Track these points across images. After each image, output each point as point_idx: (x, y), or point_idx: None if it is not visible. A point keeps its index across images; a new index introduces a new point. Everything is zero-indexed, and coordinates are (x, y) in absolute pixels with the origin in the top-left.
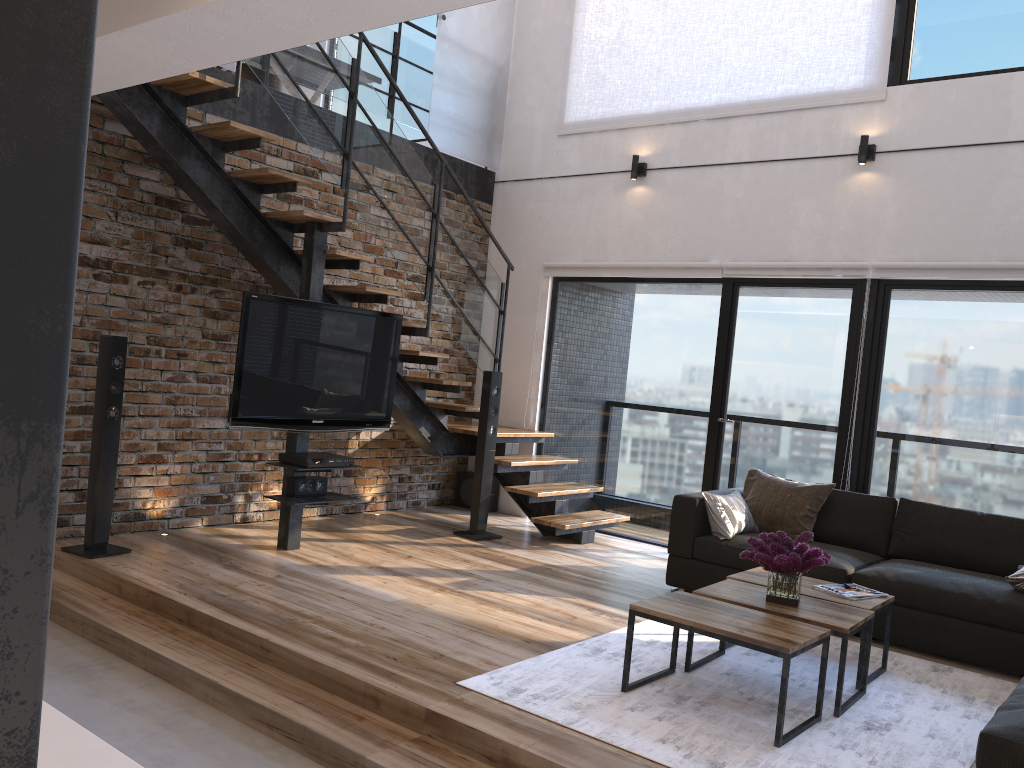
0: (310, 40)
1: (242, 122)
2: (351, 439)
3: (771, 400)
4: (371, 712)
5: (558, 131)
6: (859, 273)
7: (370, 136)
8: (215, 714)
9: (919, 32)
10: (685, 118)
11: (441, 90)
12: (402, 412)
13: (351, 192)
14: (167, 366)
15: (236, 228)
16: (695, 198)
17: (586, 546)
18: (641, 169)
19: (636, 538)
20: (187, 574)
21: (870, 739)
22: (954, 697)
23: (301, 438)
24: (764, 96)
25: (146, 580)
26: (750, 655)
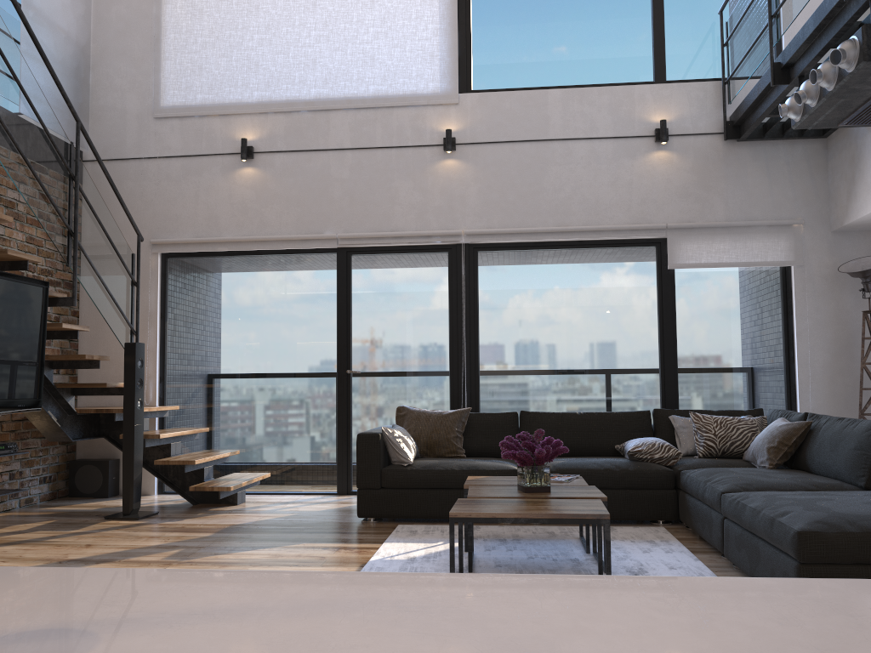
0: None
1: None
2: None
3: (391, 349)
4: None
5: (155, 114)
6: (454, 239)
7: (7, 81)
8: None
9: (476, 54)
10: (288, 108)
11: (30, 58)
12: None
13: None
14: None
15: None
16: (305, 178)
17: (244, 505)
18: (249, 152)
19: (277, 492)
20: None
21: None
22: (643, 543)
23: None
24: (359, 94)
25: None
26: (491, 550)
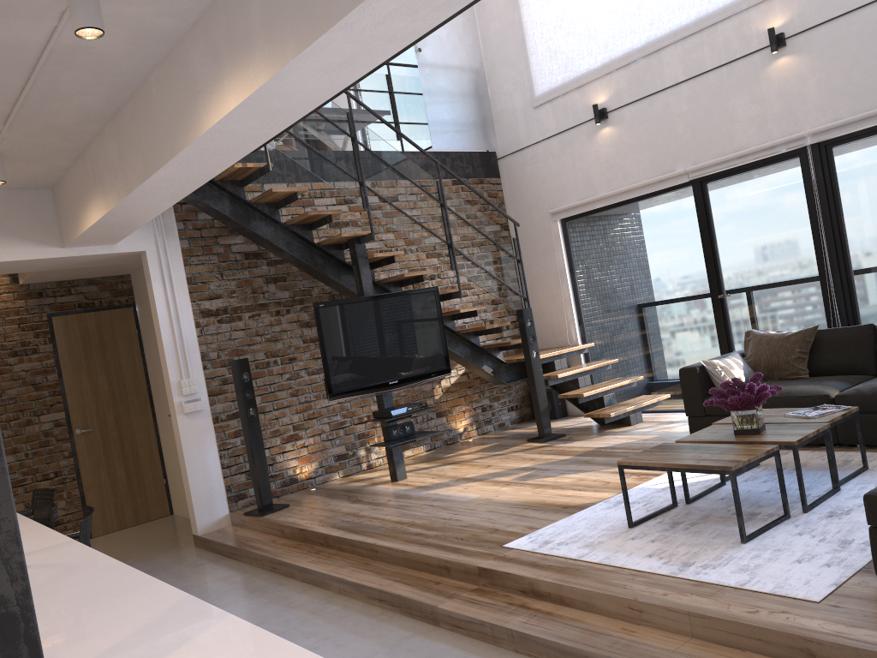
0: (272, 134)
1: (290, 181)
2: (435, 388)
3: (757, 269)
4: (446, 578)
5: (532, 104)
6: (799, 143)
7: (375, 164)
8: (346, 600)
9: None
10: (625, 62)
11: (433, 105)
12: (464, 358)
13: (372, 209)
14: (284, 370)
15: (300, 260)
16: (650, 123)
17: (635, 426)
18: (602, 114)
19: (680, 410)
20: (325, 512)
21: (828, 524)
22: None
23: (386, 397)
24: (682, 23)
25: (297, 522)
26: (748, 481)
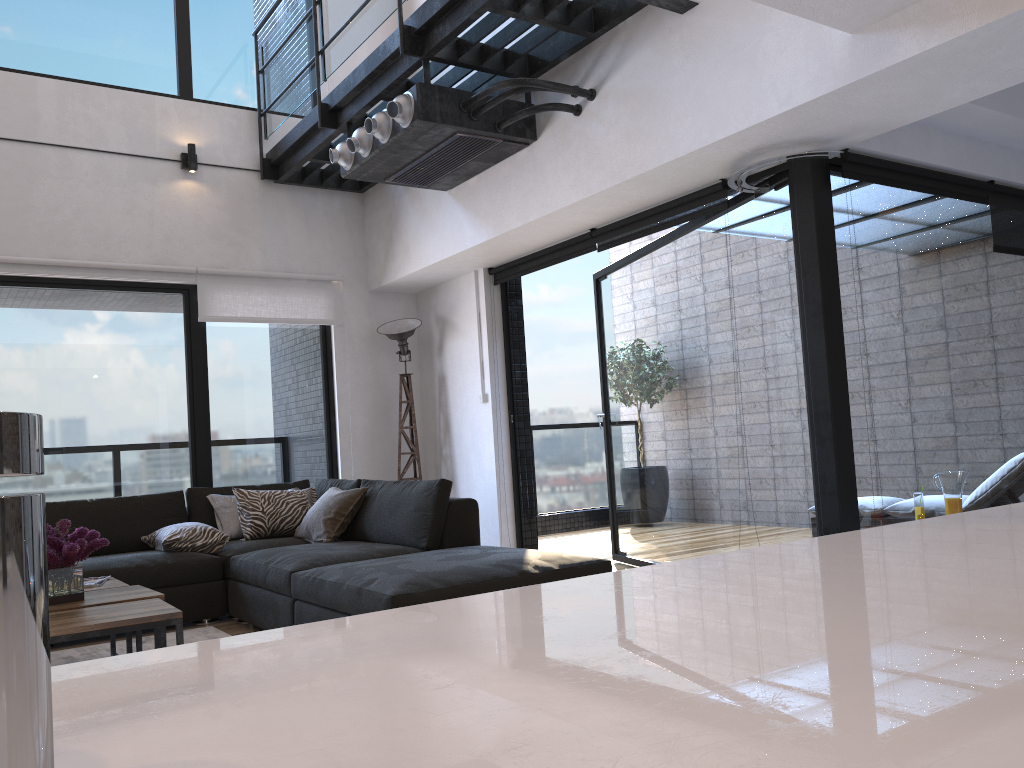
0: None
1: None
2: None
3: None
4: None
5: None
6: None
7: None
8: None
9: None
10: None
11: None
12: None
13: None
14: None
15: None
16: None
17: None
18: None
19: None
20: None
21: None
22: None
23: None
24: None
25: None
26: None
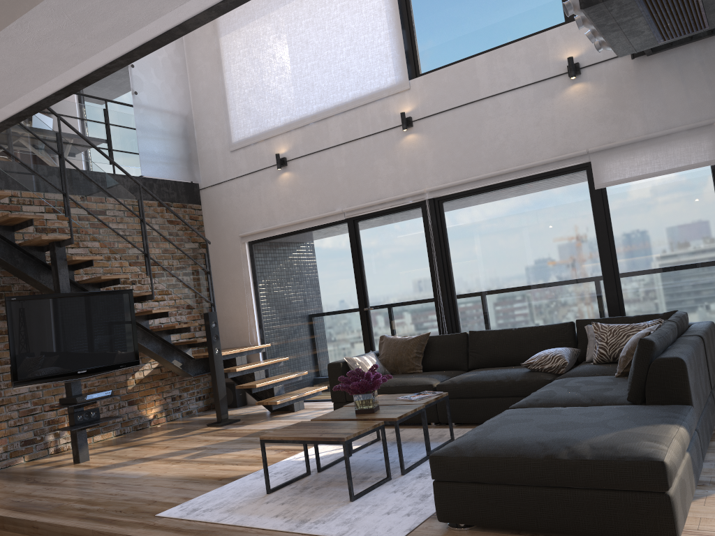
0: None
1: None
2: (129, 379)
3: (392, 289)
4: None
5: (230, 149)
6: (421, 197)
7: (81, 179)
8: None
9: (419, 44)
10: (301, 124)
11: (144, 139)
12: (155, 353)
13: (74, 217)
14: None
15: None
16: (318, 172)
17: (297, 412)
18: (283, 161)
19: None
20: None
21: (417, 482)
22: None
23: (74, 385)
24: (343, 101)
25: None
26: (369, 452)
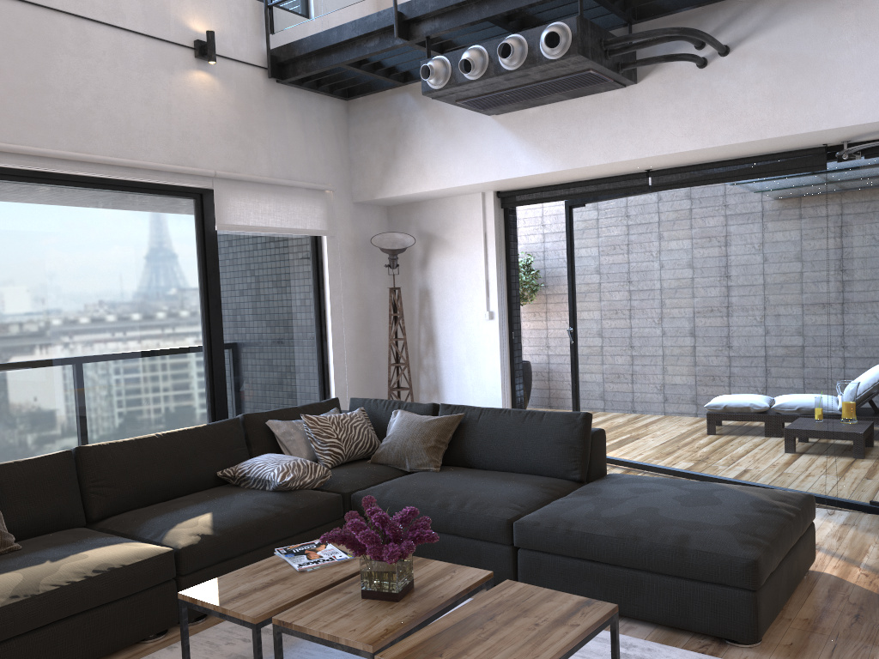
0: None
1: None
2: None
3: None
4: None
5: None
6: None
7: None
8: None
9: None
10: None
11: None
12: None
13: None
14: None
15: None
16: None
17: None
18: None
19: None
20: None
21: None
22: None
23: None
24: None
25: None
26: None
